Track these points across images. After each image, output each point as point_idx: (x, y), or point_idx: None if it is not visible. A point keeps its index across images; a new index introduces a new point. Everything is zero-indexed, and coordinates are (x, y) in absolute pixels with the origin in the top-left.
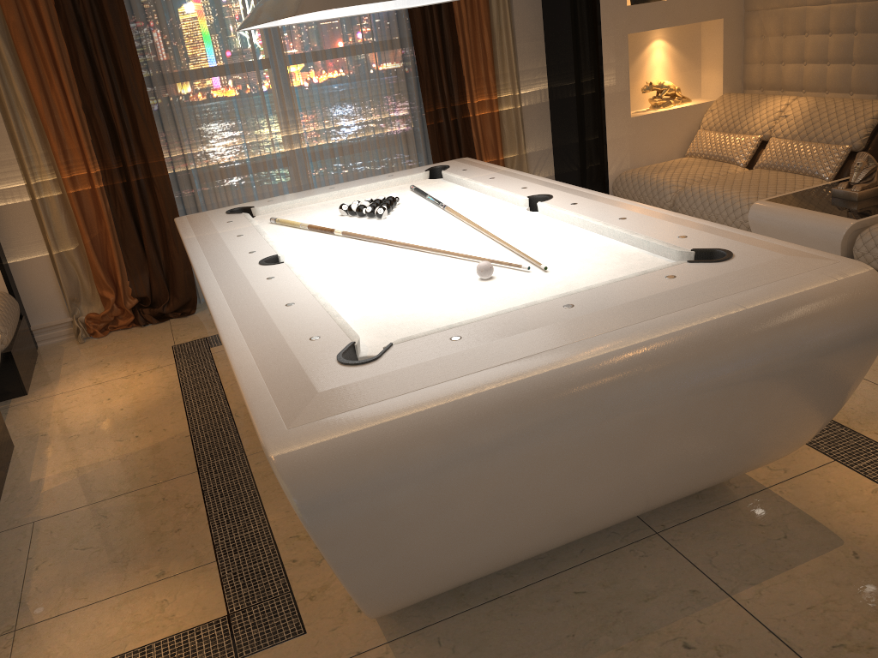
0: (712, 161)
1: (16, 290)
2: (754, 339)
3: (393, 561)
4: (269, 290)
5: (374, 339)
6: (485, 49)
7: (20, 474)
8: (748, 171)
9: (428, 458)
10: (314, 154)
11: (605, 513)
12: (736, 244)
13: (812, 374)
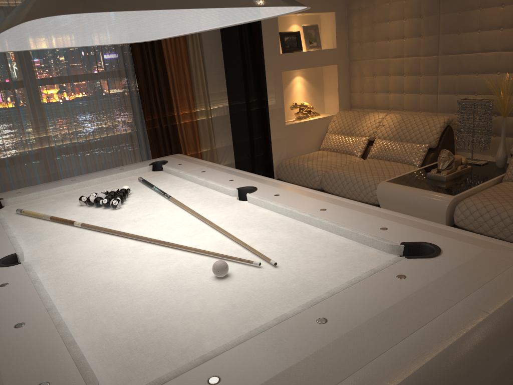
0: (339, 153)
1: None
2: (508, 348)
3: None
4: None
5: (115, 374)
6: (186, 78)
7: None
8: (365, 160)
9: None
10: (60, 151)
11: None
12: (434, 236)
13: None
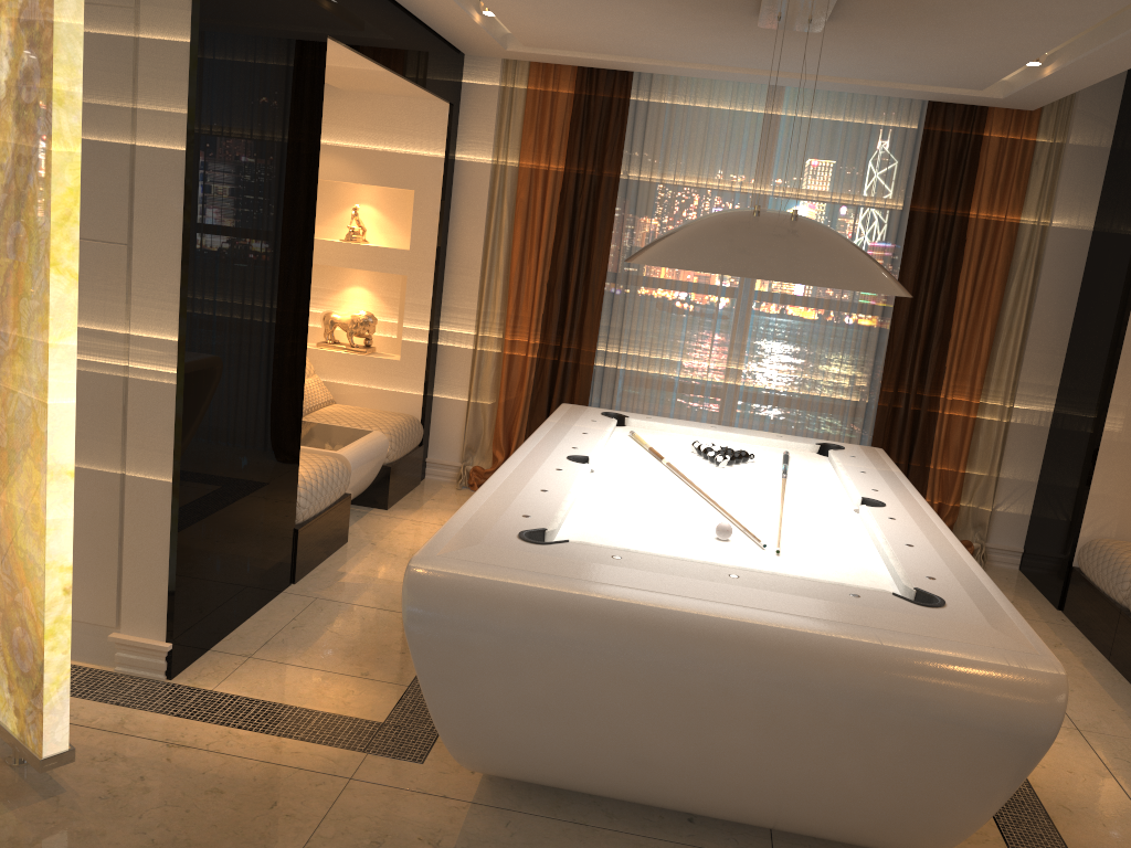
0: None
1: (428, 421)
2: (868, 672)
3: (465, 697)
4: (545, 476)
5: (572, 538)
6: (982, 345)
7: (335, 562)
8: None
9: (513, 621)
10: (745, 394)
11: (682, 777)
12: (964, 602)
13: (933, 743)
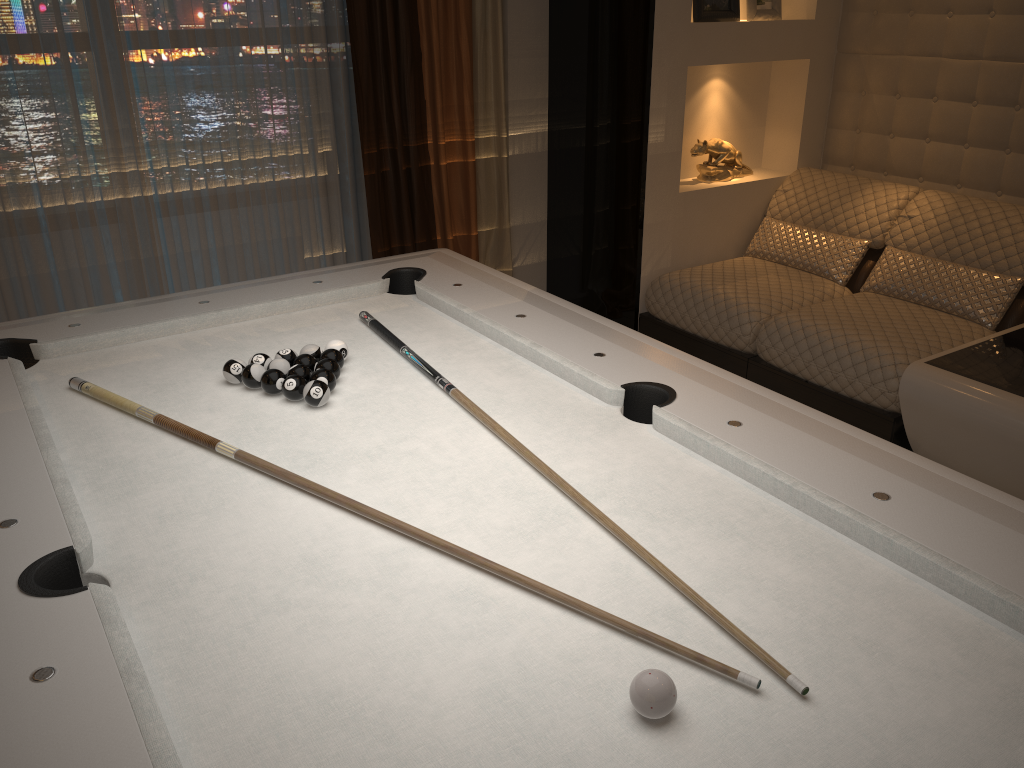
0: (794, 270)
1: None
2: None
3: None
4: (31, 758)
5: None
6: (462, 61)
7: None
8: (859, 296)
9: None
10: (166, 208)
11: None
12: None
13: None
